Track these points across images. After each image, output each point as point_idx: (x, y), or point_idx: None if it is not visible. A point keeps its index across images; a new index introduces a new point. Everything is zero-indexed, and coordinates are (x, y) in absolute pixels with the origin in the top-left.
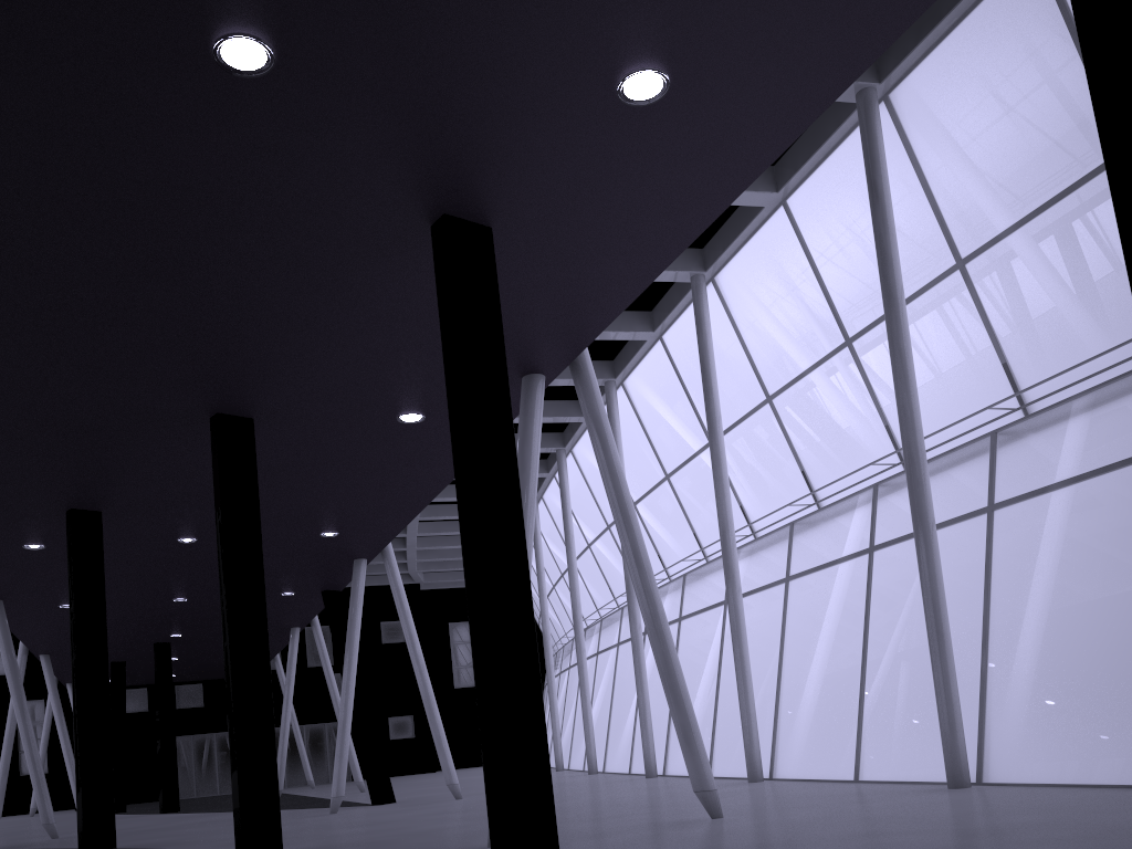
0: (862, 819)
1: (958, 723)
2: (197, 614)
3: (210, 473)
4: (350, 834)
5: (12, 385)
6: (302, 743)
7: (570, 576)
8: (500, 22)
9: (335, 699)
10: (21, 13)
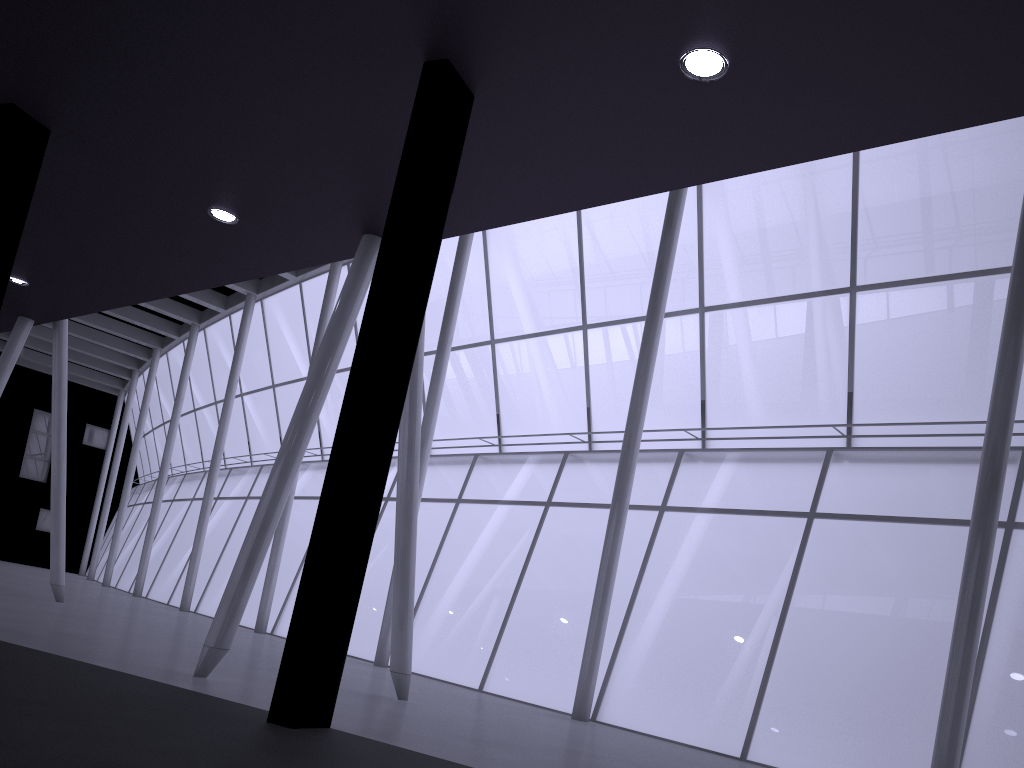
0: (544, 734)
1: (596, 669)
2: None
3: None
4: None
5: None
6: None
7: (223, 418)
8: None
9: None
10: None
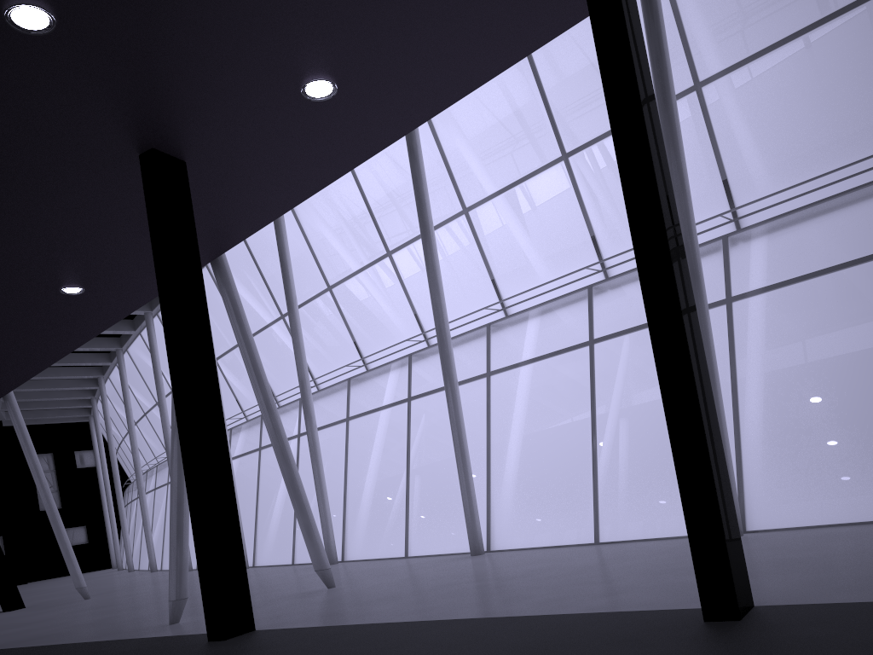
0: (434, 578)
1: (476, 513)
2: None
3: None
4: (19, 632)
5: None
6: None
7: (162, 416)
8: (235, 34)
9: None
10: None
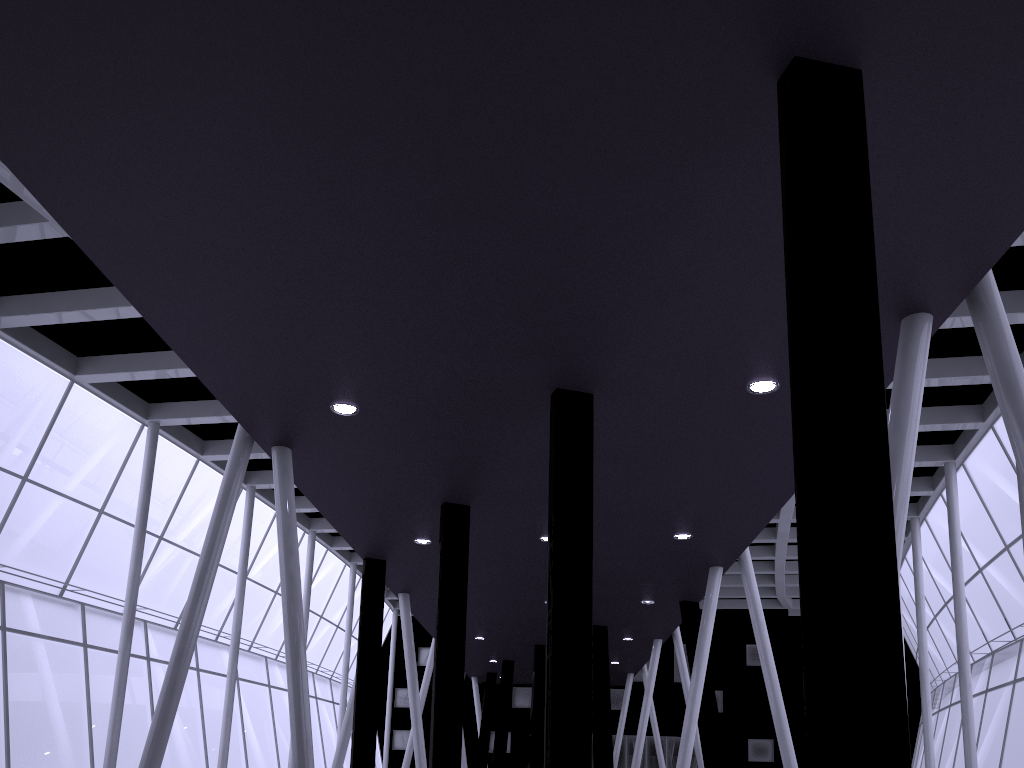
0: None
1: None
2: None
3: None
4: None
5: (371, 363)
6: (661, 753)
7: (956, 600)
8: None
9: None
10: None
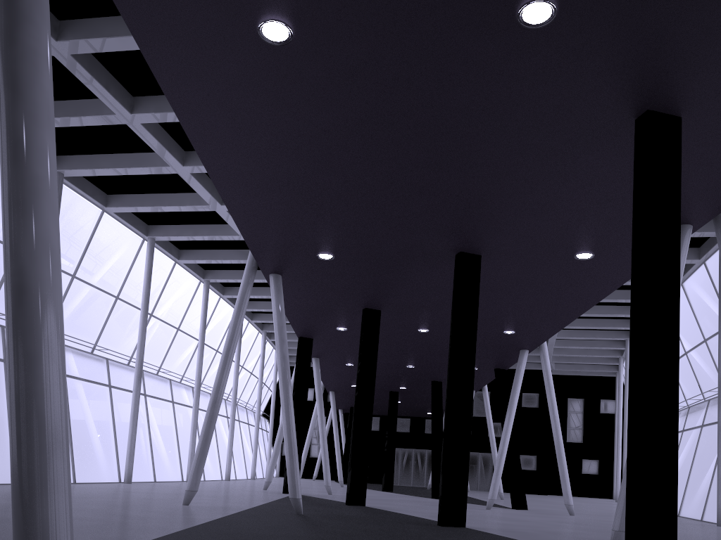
0: None
1: None
2: (417, 376)
3: (446, 289)
4: (504, 524)
5: (353, 234)
6: None
7: None
8: None
9: (491, 438)
10: (410, 8)
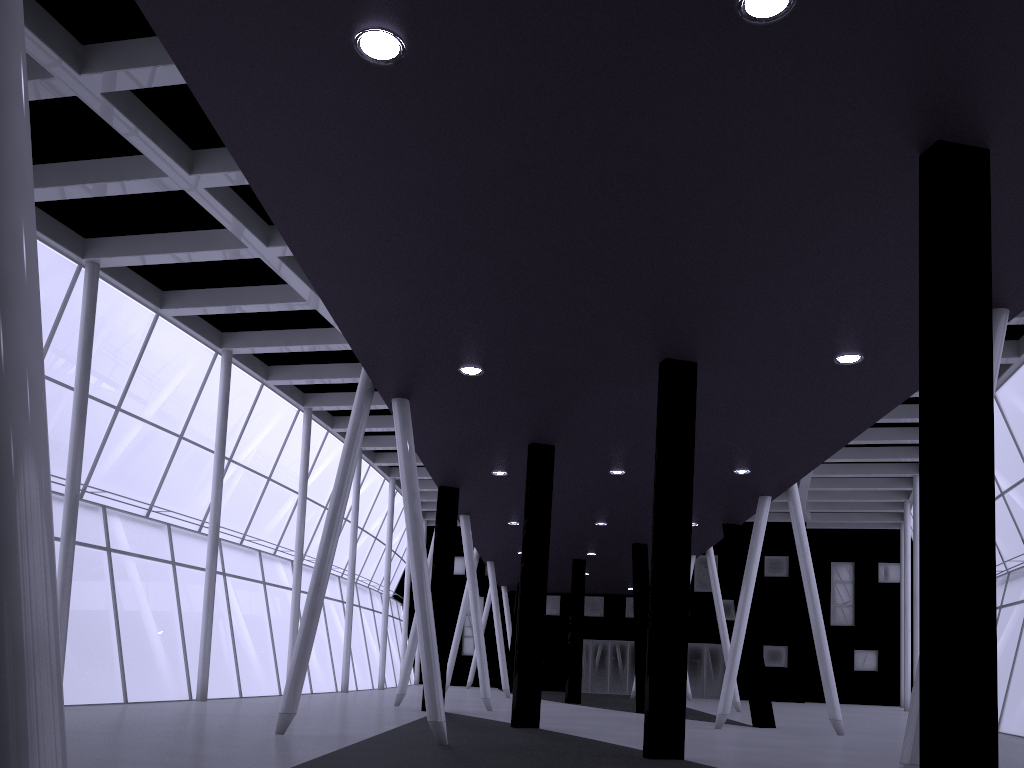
0: None
1: None
2: (611, 537)
3: (648, 413)
4: (741, 752)
5: (508, 338)
6: None
7: None
8: None
9: (721, 623)
10: (577, 1)
